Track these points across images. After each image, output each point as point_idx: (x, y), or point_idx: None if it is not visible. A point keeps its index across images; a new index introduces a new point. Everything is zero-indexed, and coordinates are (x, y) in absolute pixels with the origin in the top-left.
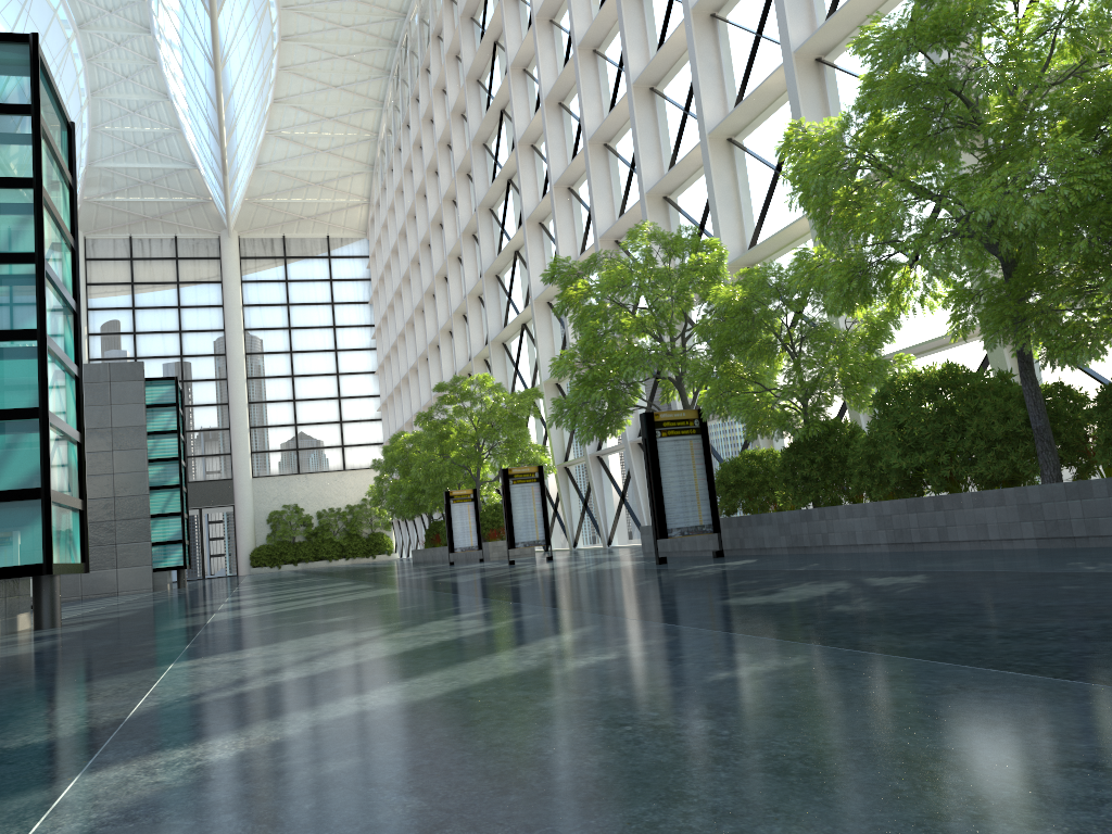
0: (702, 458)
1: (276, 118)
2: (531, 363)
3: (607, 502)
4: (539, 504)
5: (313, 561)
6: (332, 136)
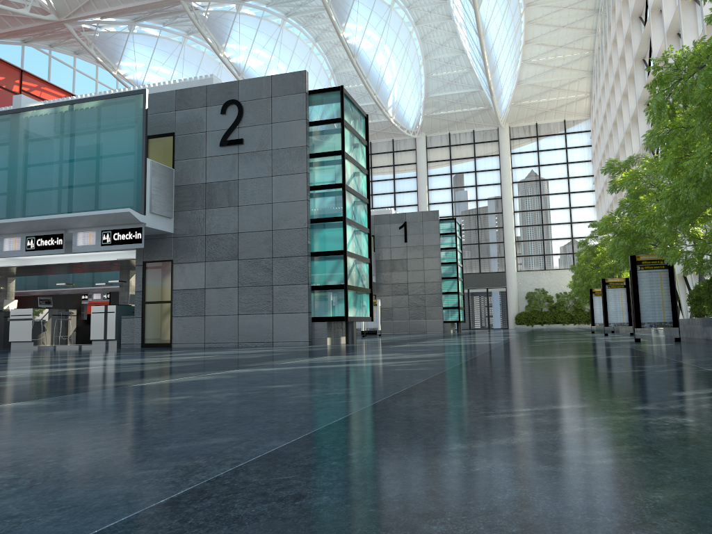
0: (667, 283)
1: (527, 53)
2: None
3: None
4: (625, 301)
5: (552, 324)
6: (563, 57)
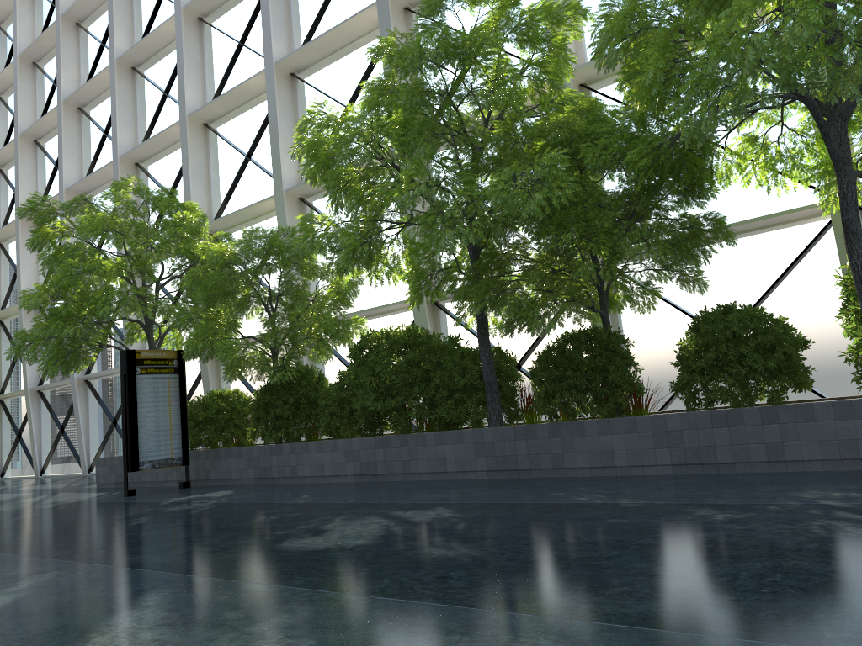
0: (177, 396)
1: None
2: None
3: (44, 433)
4: None
5: None
6: None
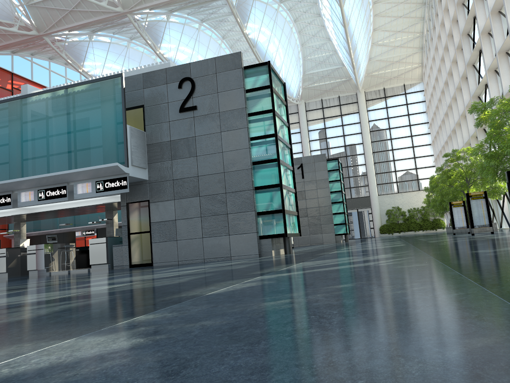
0: None
1: (375, 37)
2: None
3: None
4: (485, 208)
5: (407, 231)
6: (401, 39)
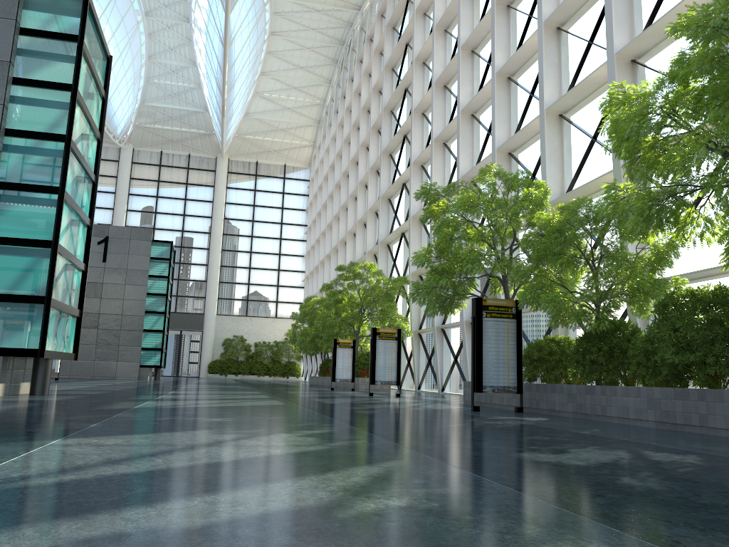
0: (514, 337)
1: (261, 85)
2: (404, 260)
3: (444, 361)
4: (395, 355)
5: (248, 375)
6: (295, 100)
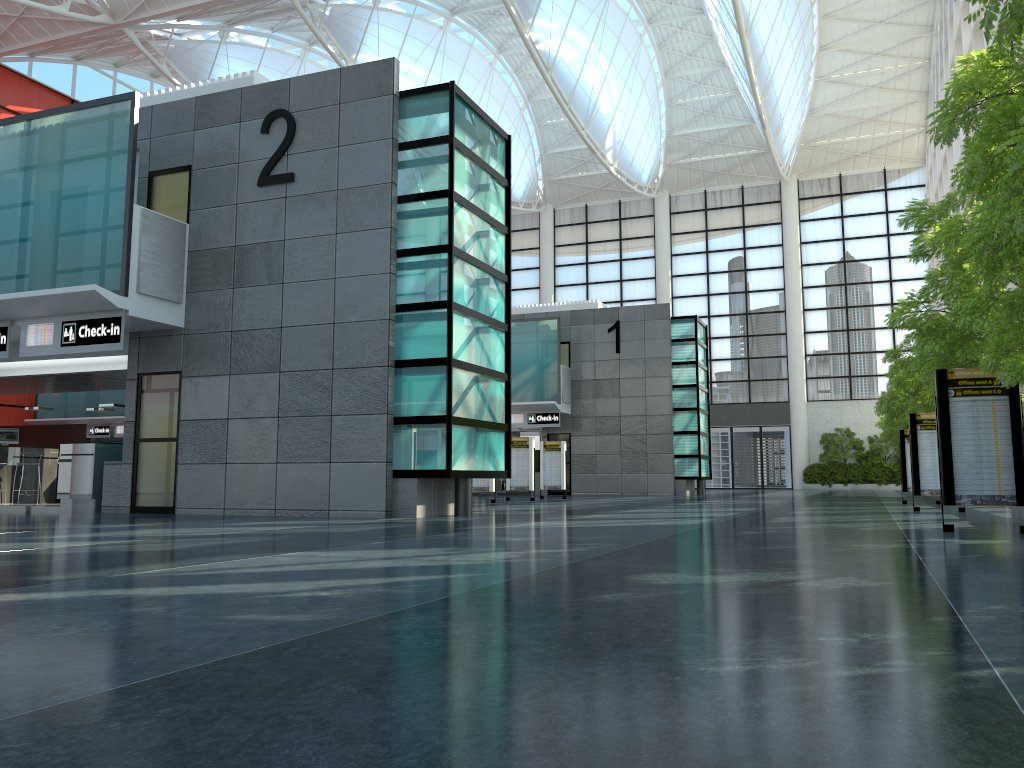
0: (1007, 422)
1: (824, 65)
2: None
3: None
4: None
5: (862, 483)
6: (881, 71)
